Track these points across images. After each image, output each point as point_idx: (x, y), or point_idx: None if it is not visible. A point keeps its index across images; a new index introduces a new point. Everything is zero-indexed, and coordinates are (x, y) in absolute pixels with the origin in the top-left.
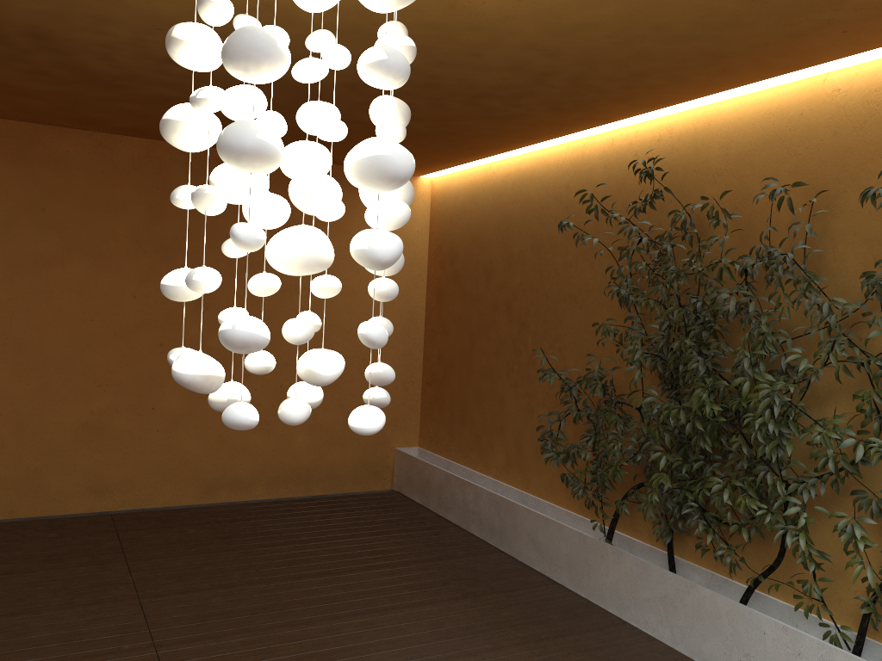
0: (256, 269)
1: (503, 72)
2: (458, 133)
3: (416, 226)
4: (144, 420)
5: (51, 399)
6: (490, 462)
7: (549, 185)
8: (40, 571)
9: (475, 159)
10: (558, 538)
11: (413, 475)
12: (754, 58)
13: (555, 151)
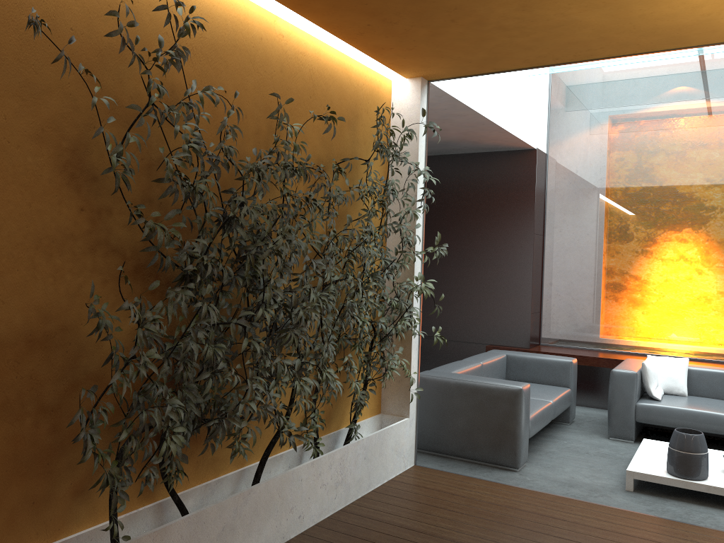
0: None
1: None
2: None
3: None
4: None
5: None
6: None
7: None
8: None
9: None
10: None
11: None
12: None
13: None
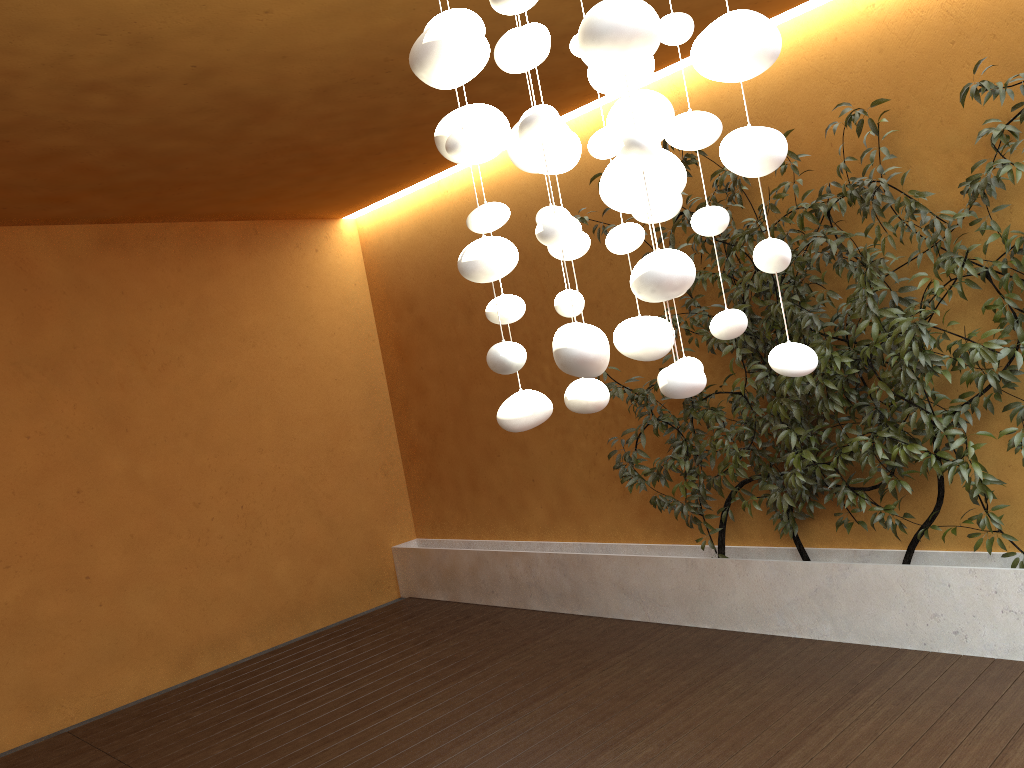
0: (177, 368)
1: None
2: (420, 143)
3: (352, 278)
4: (79, 596)
5: None
6: (526, 524)
7: (529, 187)
8: None
9: (421, 179)
10: (657, 574)
11: (427, 571)
12: None
13: None
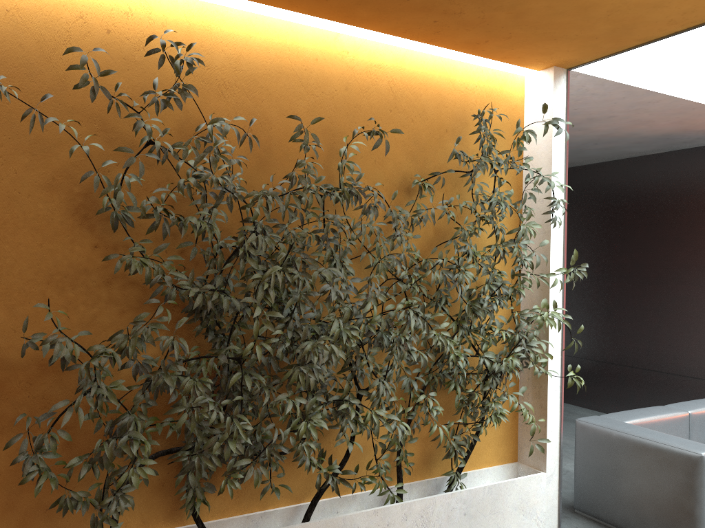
0: None
1: None
2: None
3: None
4: None
5: None
6: None
7: None
8: None
9: None
10: None
11: None
12: (365, 1)
13: None
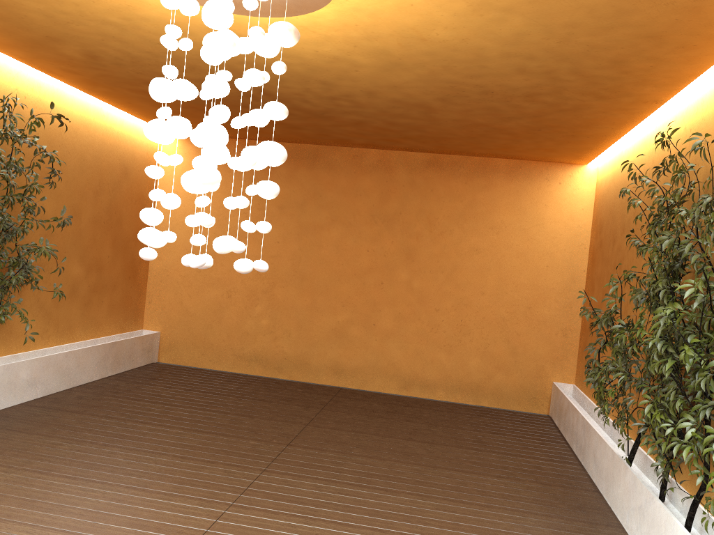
0: (448, 235)
1: (519, 76)
2: (560, 126)
3: (581, 205)
4: (367, 331)
5: (316, 311)
6: None
7: (645, 162)
8: (275, 402)
9: (606, 146)
10: (604, 454)
11: (556, 403)
12: (690, 33)
13: (649, 133)
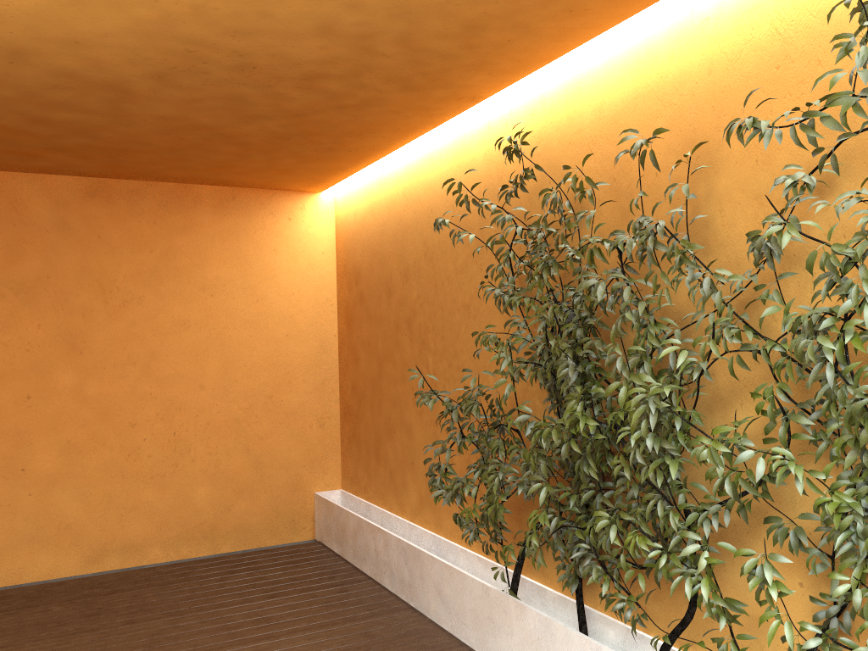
0: (136, 306)
1: (315, 39)
2: (323, 132)
3: (320, 247)
4: (12, 484)
5: None
6: (405, 502)
7: (436, 183)
8: None
9: (364, 165)
10: (463, 590)
11: (330, 522)
12: None
13: (438, 145)
